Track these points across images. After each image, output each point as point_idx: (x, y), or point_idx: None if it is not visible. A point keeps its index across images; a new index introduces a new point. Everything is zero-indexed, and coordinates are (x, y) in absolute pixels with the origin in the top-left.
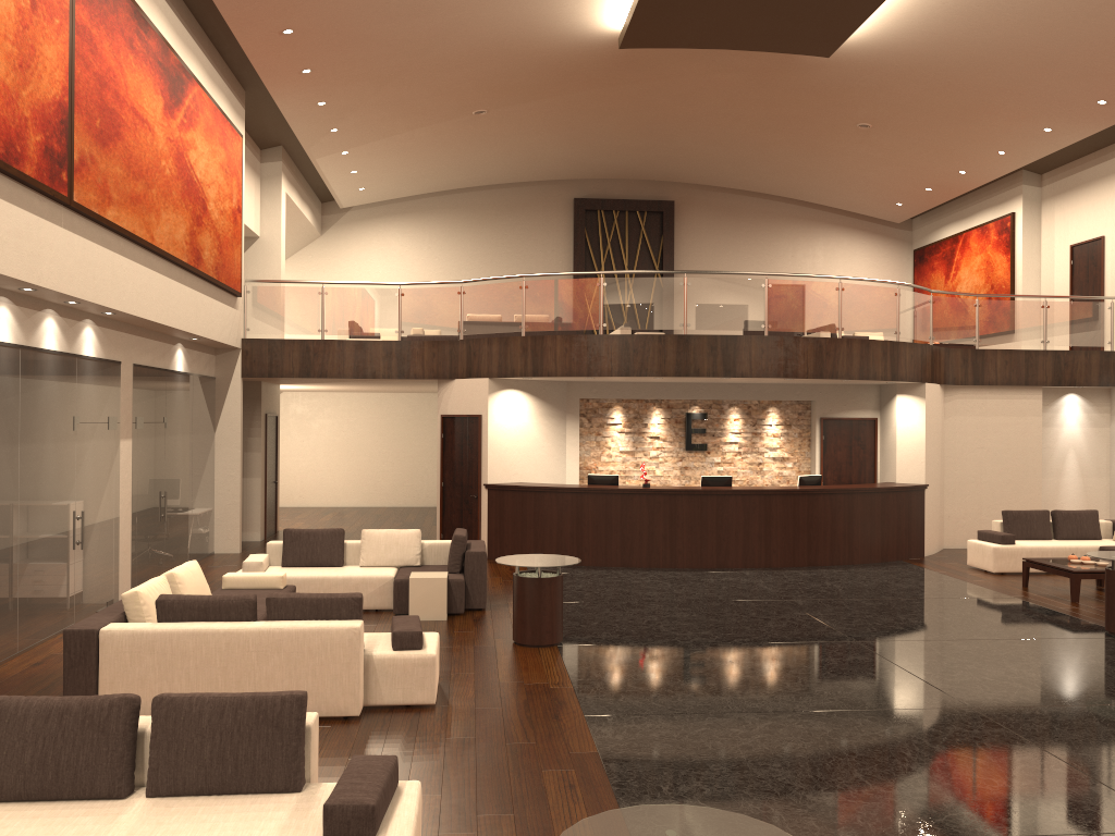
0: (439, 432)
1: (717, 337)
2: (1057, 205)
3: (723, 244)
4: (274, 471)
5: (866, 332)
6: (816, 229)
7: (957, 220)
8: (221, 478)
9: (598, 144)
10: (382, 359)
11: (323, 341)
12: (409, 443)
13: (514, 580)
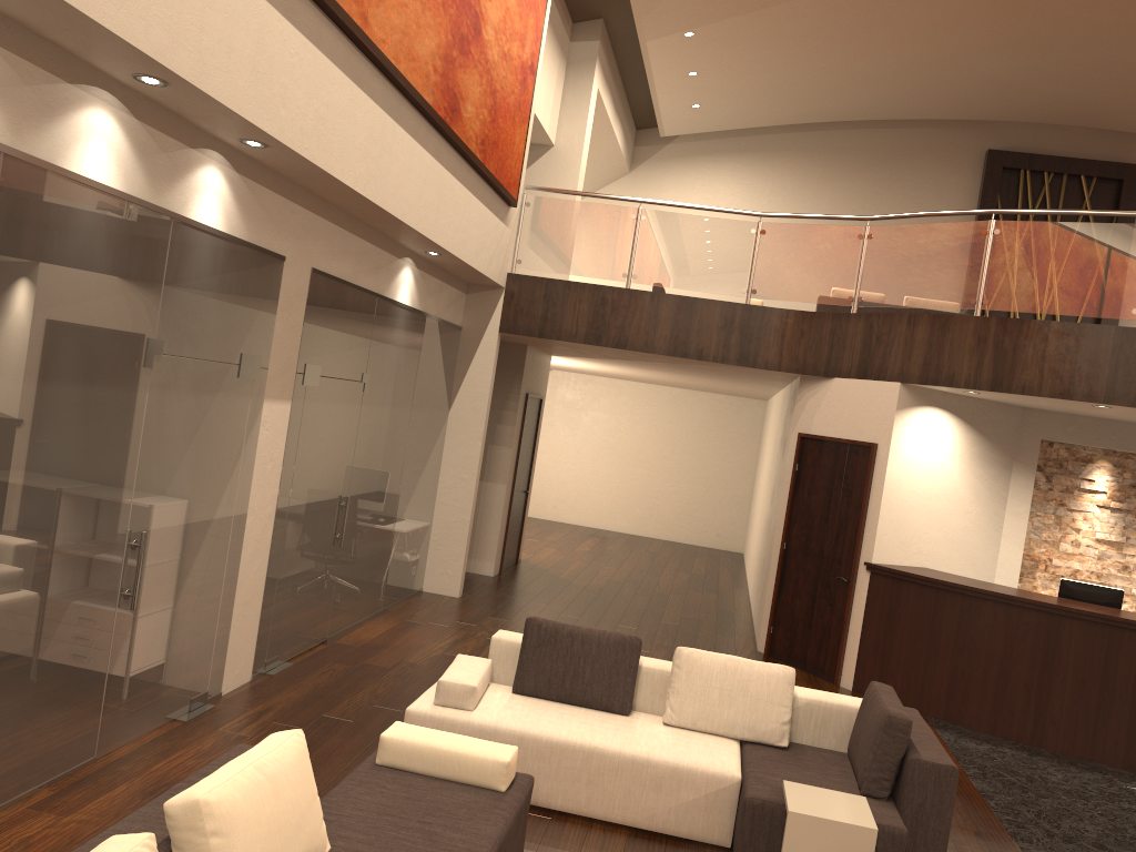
0: (790, 461)
1: None
2: None
3: None
4: (527, 477)
5: None
6: None
7: None
8: (448, 480)
9: (1067, 54)
10: (717, 331)
11: (629, 291)
12: (704, 460)
13: None
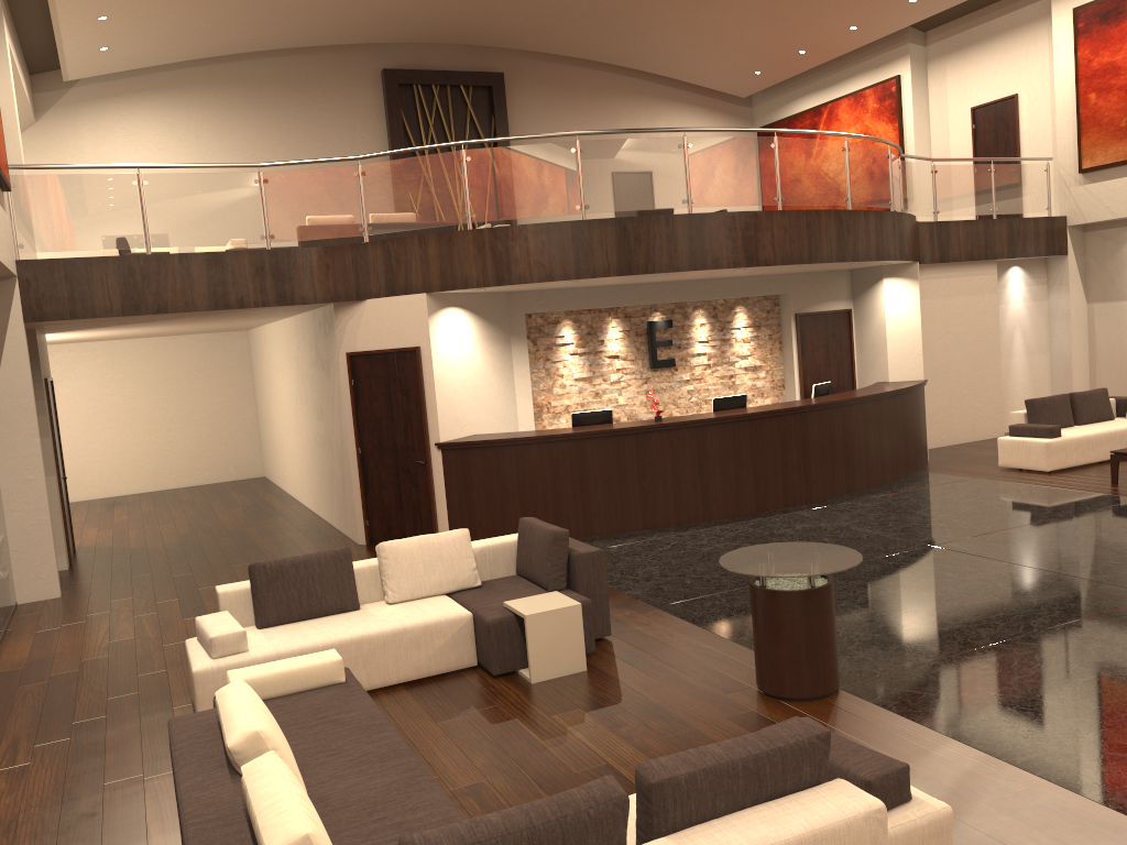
0: (345, 378)
1: (734, 215)
2: (950, 64)
3: (562, 125)
4: (61, 463)
5: (869, 203)
6: (657, 106)
7: (817, 90)
8: (12, 486)
9: None
10: (251, 279)
11: (155, 256)
12: (204, 401)
13: (766, 598)
